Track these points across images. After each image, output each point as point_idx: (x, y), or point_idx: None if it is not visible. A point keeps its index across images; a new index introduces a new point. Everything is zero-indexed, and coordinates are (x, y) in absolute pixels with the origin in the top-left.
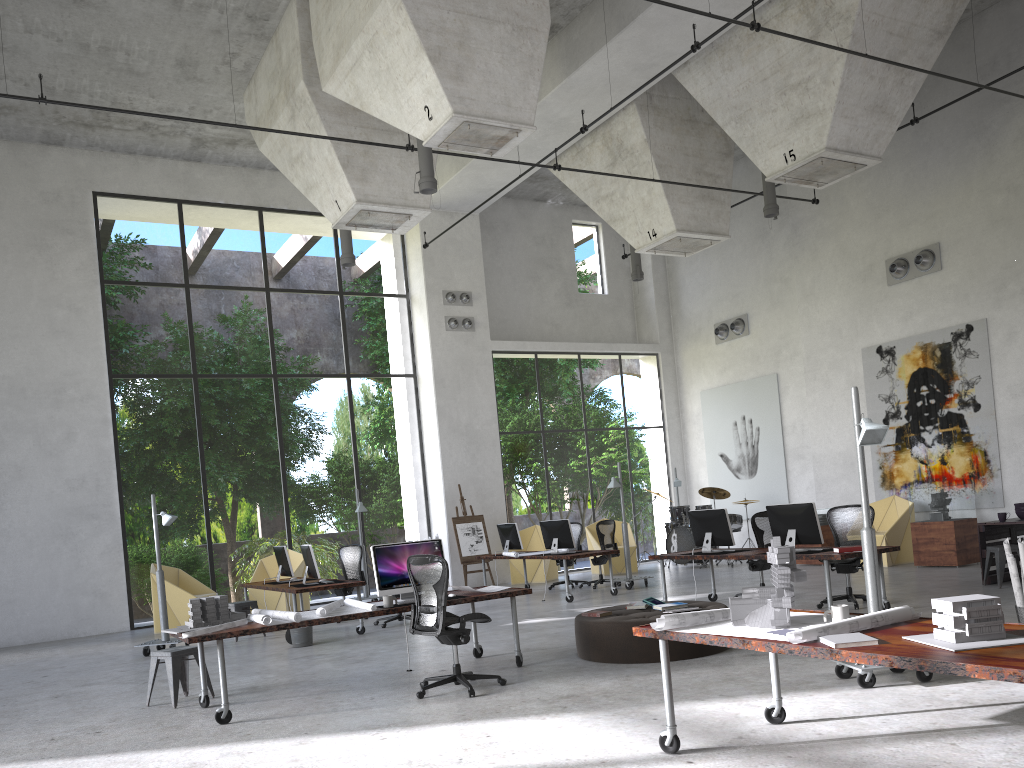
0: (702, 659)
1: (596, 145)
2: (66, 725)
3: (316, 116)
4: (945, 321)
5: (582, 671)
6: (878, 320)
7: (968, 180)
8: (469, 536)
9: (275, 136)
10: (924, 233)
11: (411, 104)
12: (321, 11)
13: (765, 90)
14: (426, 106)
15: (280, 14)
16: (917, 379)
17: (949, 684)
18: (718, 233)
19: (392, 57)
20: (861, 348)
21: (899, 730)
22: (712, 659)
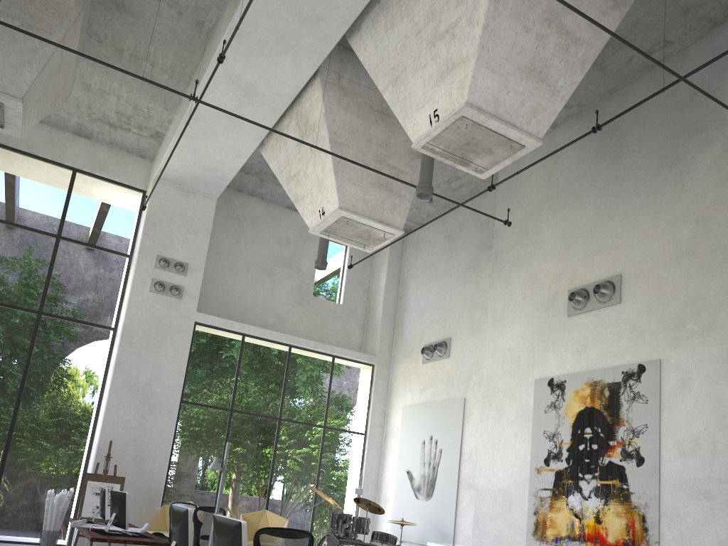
0: None
1: (291, 125)
2: None
3: None
4: (618, 358)
5: None
6: (554, 351)
7: (657, 211)
8: (99, 496)
9: None
10: (608, 264)
11: None
12: None
13: (418, 44)
14: None
15: None
16: (583, 419)
17: None
18: (390, 224)
19: None
20: (535, 379)
21: None
22: None
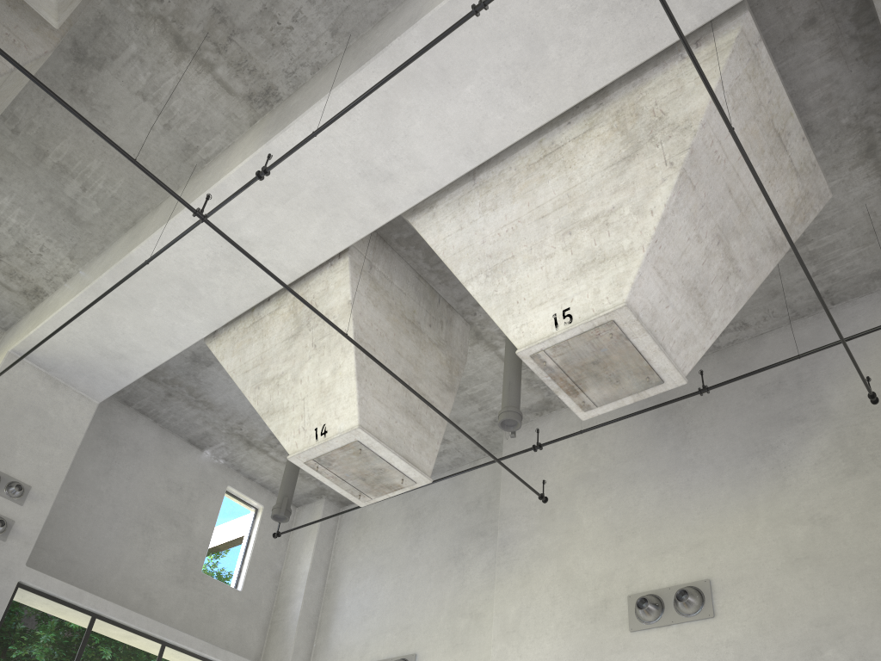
0: None
1: (281, 312)
2: None
3: None
4: None
5: None
6: None
7: (751, 505)
8: None
9: None
10: (687, 565)
11: None
12: None
13: (541, 230)
14: None
15: None
16: None
17: None
18: (417, 466)
19: None
20: None
21: None
22: None
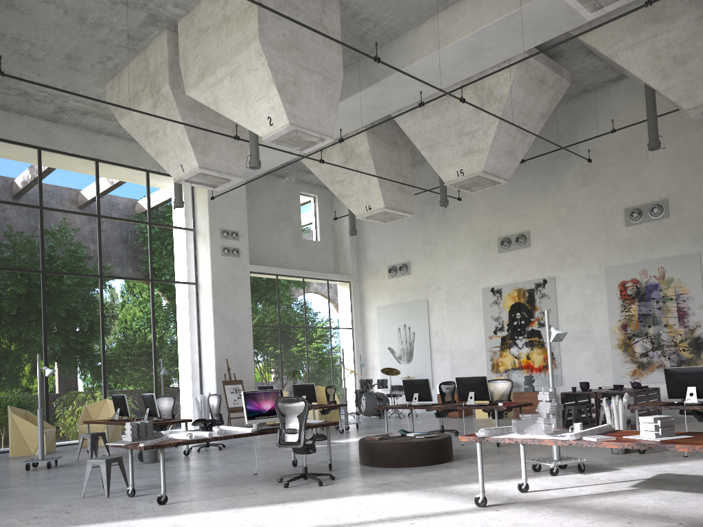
0: (443, 464)
1: (335, 149)
2: (32, 510)
3: (175, 109)
4: (531, 276)
5: (375, 472)
6: (492, 272)
7: (546, 197)
8: (233, 394)
9: (136, 116)
10: (520, 224)
11: (257, 114)
12: (190, 44)
13: (448, 133)
14: (269, 117)
15: (151, 39)
16: (514, 308)
17: (595, 473)
18: (407, 212)
19: (248, 83)
20: (481, 288)
21: (591, 493)
22: (449, 464)
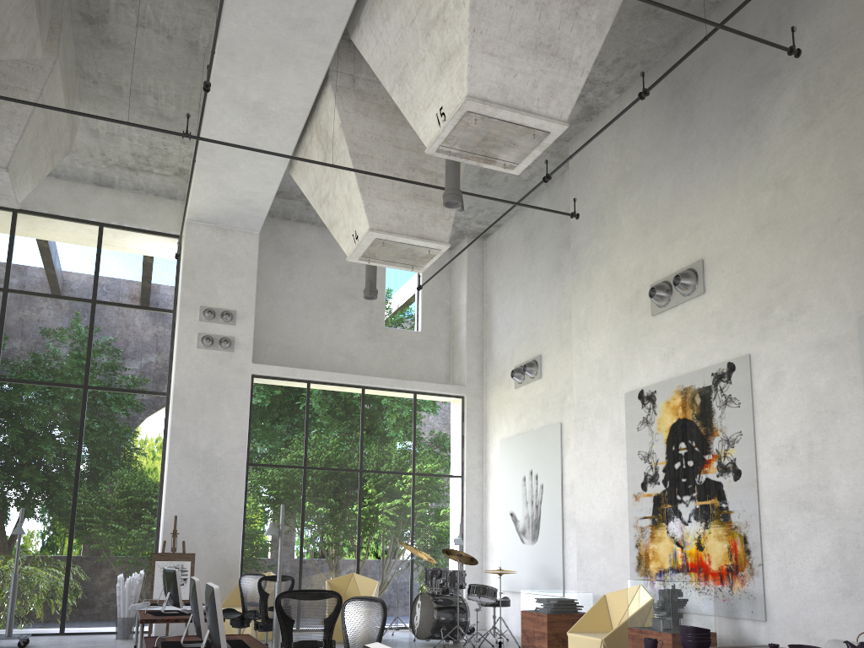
0: None
1: (313, 141)
2: None
3: None
4: (707, 359)
5: None
6: (642, 358)
7: (734, 179)
8: None
9: None
10: (689, 249)
11: None
12: None
13: (414, 35)
14: None
15: None
16: (676, 433)
17: None
18: (433, 239)
19: None
20: (625, 393)
21: None
22: None
